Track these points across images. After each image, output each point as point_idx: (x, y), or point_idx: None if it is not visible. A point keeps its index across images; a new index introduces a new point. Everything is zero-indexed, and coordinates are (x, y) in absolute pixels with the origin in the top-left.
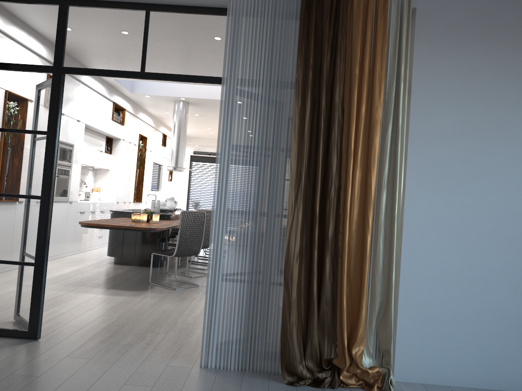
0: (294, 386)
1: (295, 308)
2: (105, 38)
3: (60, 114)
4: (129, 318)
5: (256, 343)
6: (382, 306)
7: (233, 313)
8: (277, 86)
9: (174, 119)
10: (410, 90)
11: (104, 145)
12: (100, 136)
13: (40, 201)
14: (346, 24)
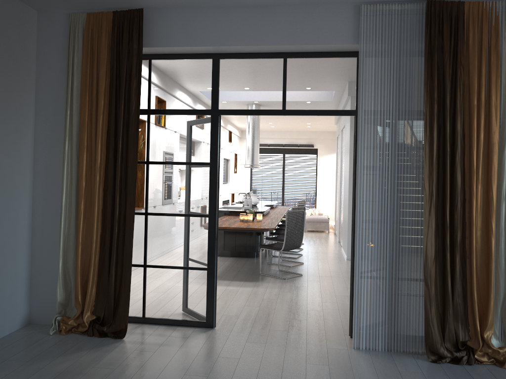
0: (437, 363)
1: (434, 301)
2: (251, 84)
3: (219, 148)
4: (268, 308)
5: (398, 329)
6: (505, 297)
7: (378, 305)
8: (404, 117)
9: (248, 121)
10: None
11: None
12: None
13: (207, 219)
14: (463, 62)
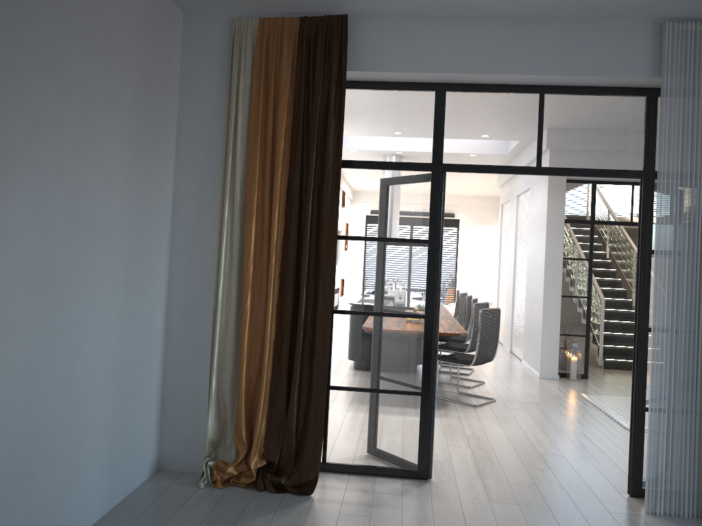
0: None
1: None
2: (492, 129)
3: (443, 219)
4: (483, 449)
5: None
6: None
7: (683, 452)
8: None
9: None
10: None
11: None
12: None
13: (423, 321)
14: None
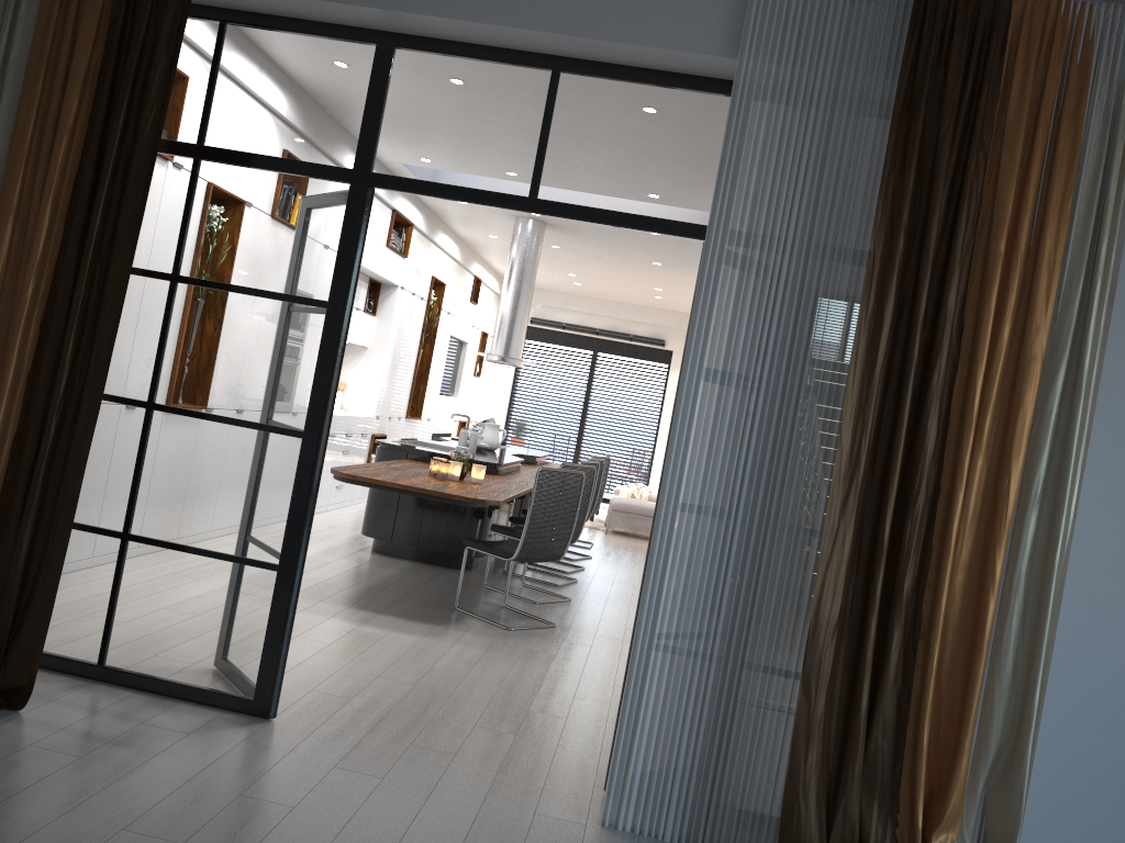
0: None
1: (819, 735)
2: (463, 122)
3: (357, 270)
4: (435, 690)
5: (722, 792)
6: (1002, 752)
7: (680, 725)
8: (820, 259)
9: (512, 256)
10: (1112, 295)
11: (364, 297)
12: (359, 278)
13: (300, 442)
14: (989, 143)
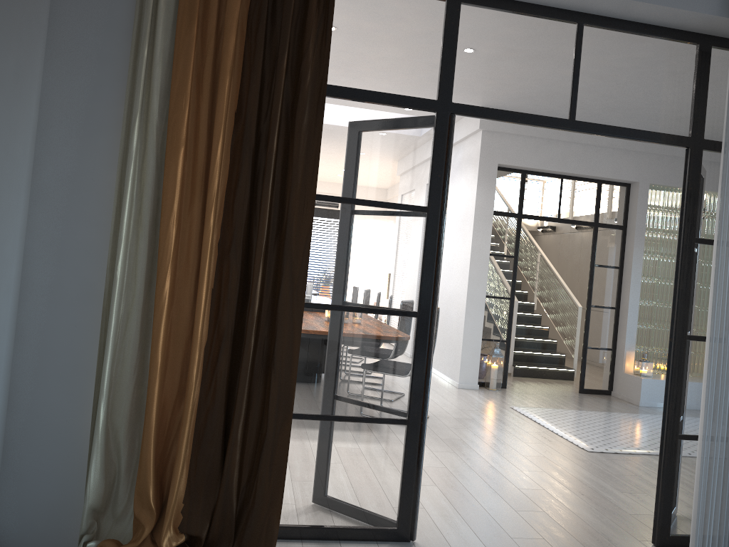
0: None
1: None
2: (517, 62)
3: (448, 180)
4: (453, 487)
5: None
6: None
7: None
8: None
9: None
10: None
11: None
12: None
13: (414, 321)
14: None
